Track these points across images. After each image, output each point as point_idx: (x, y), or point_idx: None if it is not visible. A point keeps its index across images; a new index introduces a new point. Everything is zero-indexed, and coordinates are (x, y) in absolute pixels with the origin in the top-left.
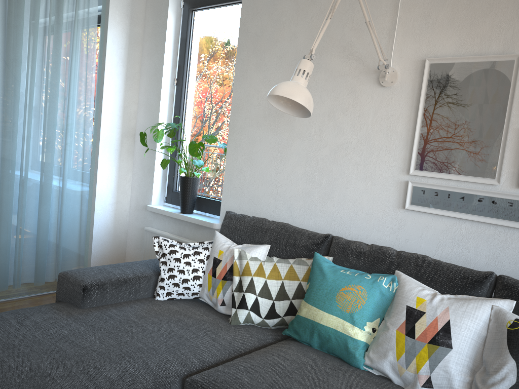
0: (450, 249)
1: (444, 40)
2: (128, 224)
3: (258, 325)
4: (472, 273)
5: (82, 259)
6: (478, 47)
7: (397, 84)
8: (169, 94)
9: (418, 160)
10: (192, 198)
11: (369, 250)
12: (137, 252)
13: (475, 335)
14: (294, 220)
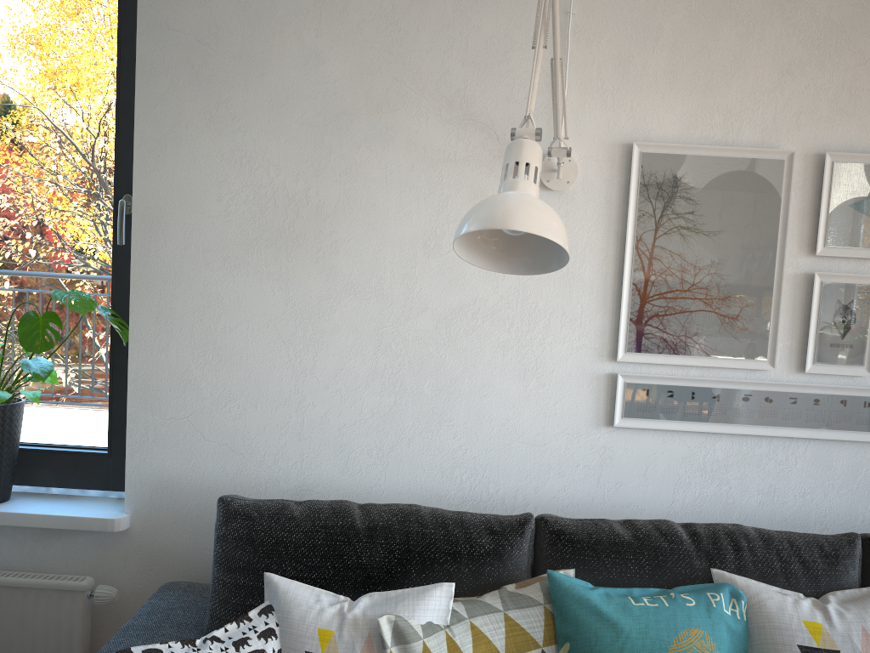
0: (699, 489)
1: (660, 110)
2: None
3: None
4: (831, 544)
5: None
6: (721, 130)
7: (575, 187)
8: None
9: (632, 334)
10: (12, 458)
11: (637, 537)
12: None
13: None
14: (356, 477)
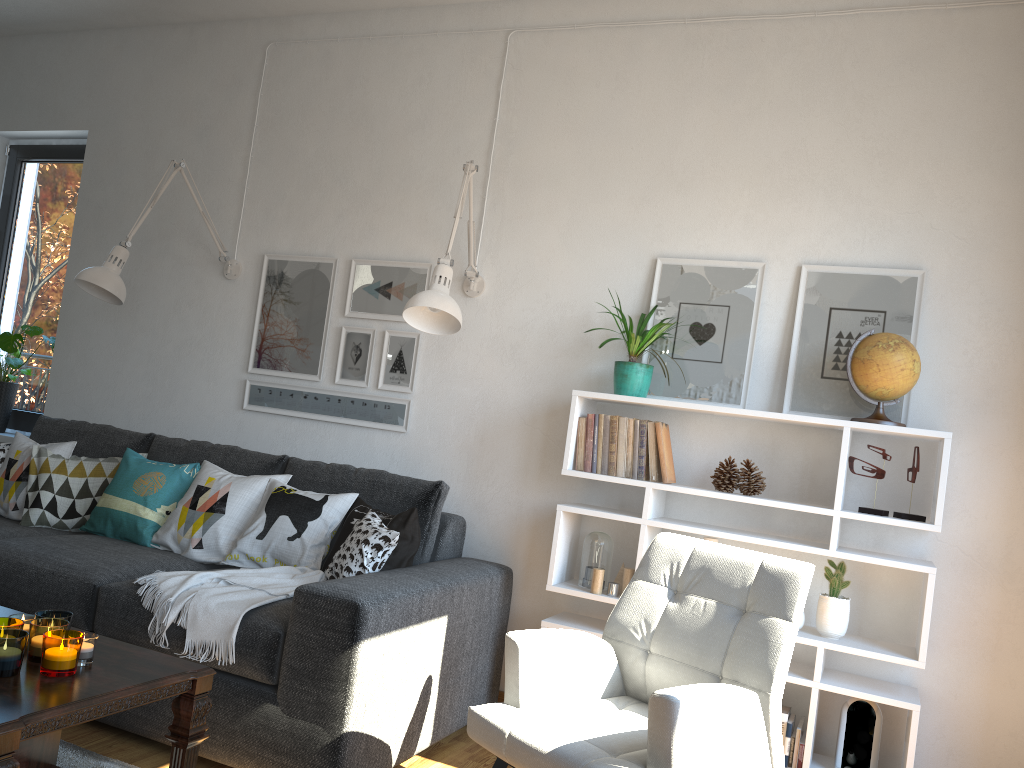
0: (282, 449)
1: (281, 237)
2: None
3: (55, 527)
4: (268, 457)
5: None
6: (308, 247)
7: (240, 278)
8: None
9: (256, 358)
10: (5, 410)
11: (186, 445)
12: None
13: (249, 502)
14: (132, 429)
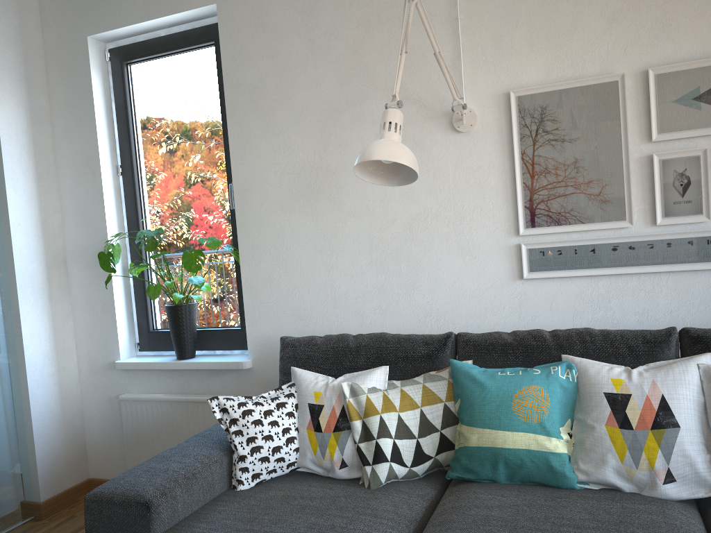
0: (591, 316)
1: (526, 66)
2: (81, 399)
3: (403, 479)
4: (652, 334)
5: (22, 473)
6: (571, 70)
7: (477, 127)
8: (114, 190)
9: (527, 216)
10: (193, 333)
11: (516, 339)
12: (108, 437)
13: (694, 403)
14: (369, 327)
